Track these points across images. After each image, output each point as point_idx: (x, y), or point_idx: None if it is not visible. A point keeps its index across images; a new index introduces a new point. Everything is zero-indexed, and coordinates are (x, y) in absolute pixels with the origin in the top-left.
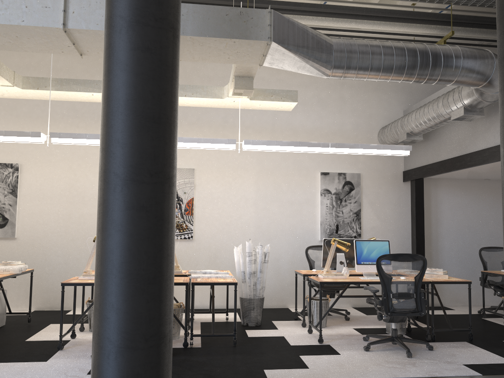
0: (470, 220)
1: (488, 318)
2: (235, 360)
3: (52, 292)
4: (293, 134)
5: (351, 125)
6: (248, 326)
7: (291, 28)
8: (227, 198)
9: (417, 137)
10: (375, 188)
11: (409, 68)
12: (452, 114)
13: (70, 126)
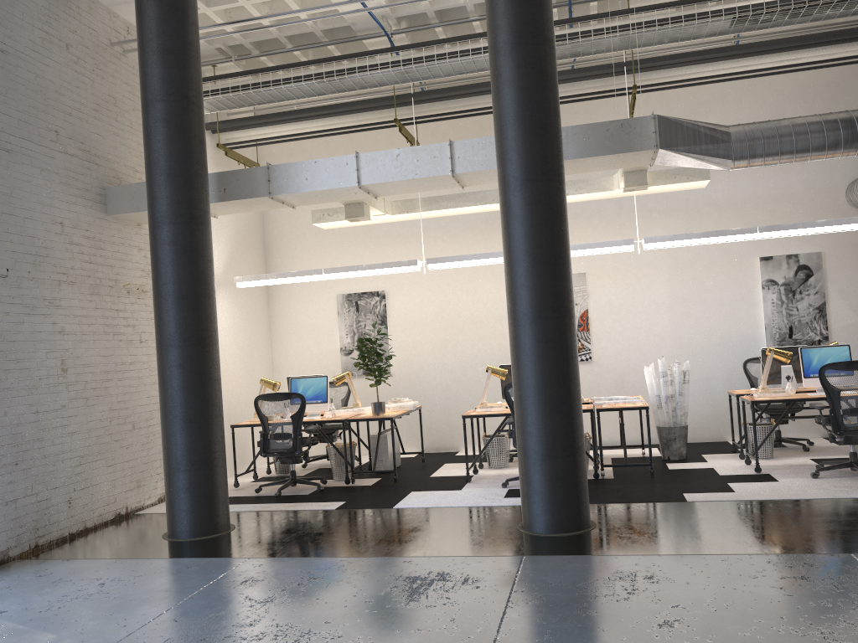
0: None
1: None
2: (651, 487)
3: (436, 432)
4: (715, 210)
5: (801, 186)
6: (670, 460)
7: (679, 129)
8: (631, 305)
9: None
10: (846, 270)
11: (831, 145)
12: None
13: (434, 240)
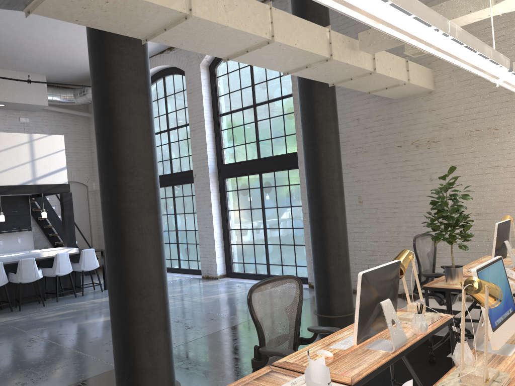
0: None
1: None
2: None
3: None
4: None
5: None
6: None
7: None
8: None
9: None
10: None
11: None
12: None
13: None
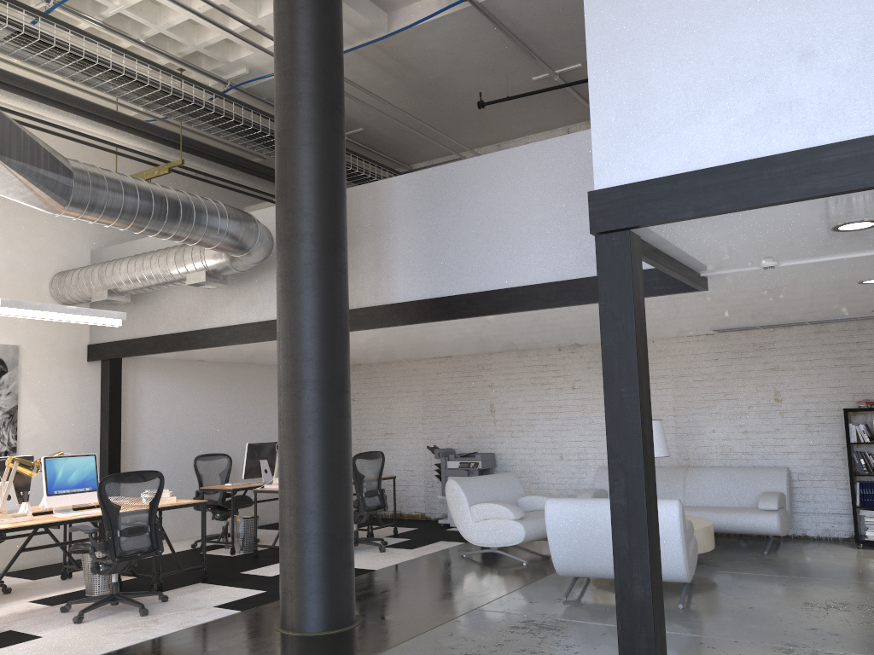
0: (179, 418)
1: (208, 551)
2: None
3: None
4: None
5: (5, 264)
6: None
7: (15, 135)
8: None
9: (123, 297)
10: (43, 371)
11: (170, 222)
12: (188, 277)
13: None
